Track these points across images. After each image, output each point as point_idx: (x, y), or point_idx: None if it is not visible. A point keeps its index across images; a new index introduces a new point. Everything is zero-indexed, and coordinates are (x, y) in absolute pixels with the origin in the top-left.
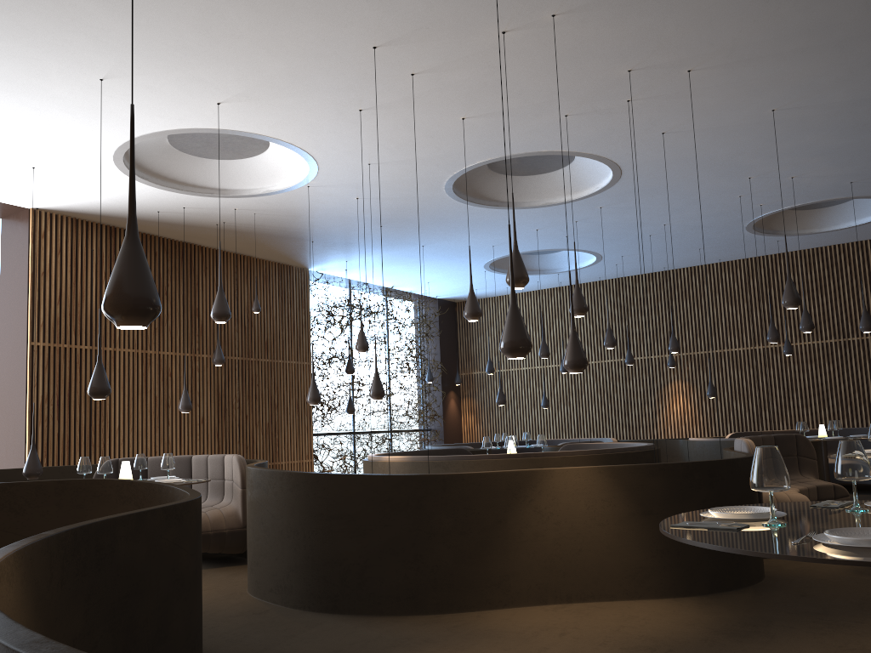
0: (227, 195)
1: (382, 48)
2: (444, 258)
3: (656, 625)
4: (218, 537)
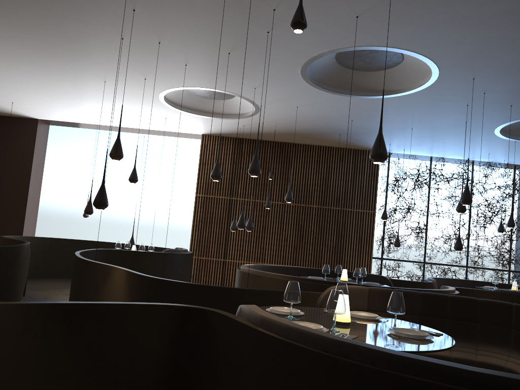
0: (243, 116)
1: (125, 38)
2: (452, 135)
3: None
4: None
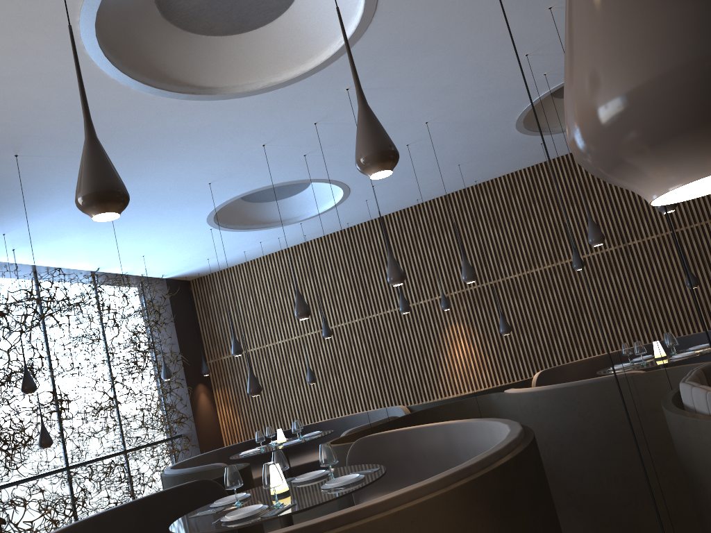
0: None
1: None
2: (149, 214)
3: None
4: None
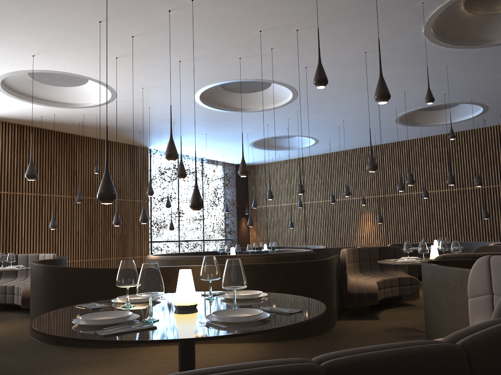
0: (73, 106)
1: (105, 22)
2: (223, 141)
3: (224, 359)
4: None
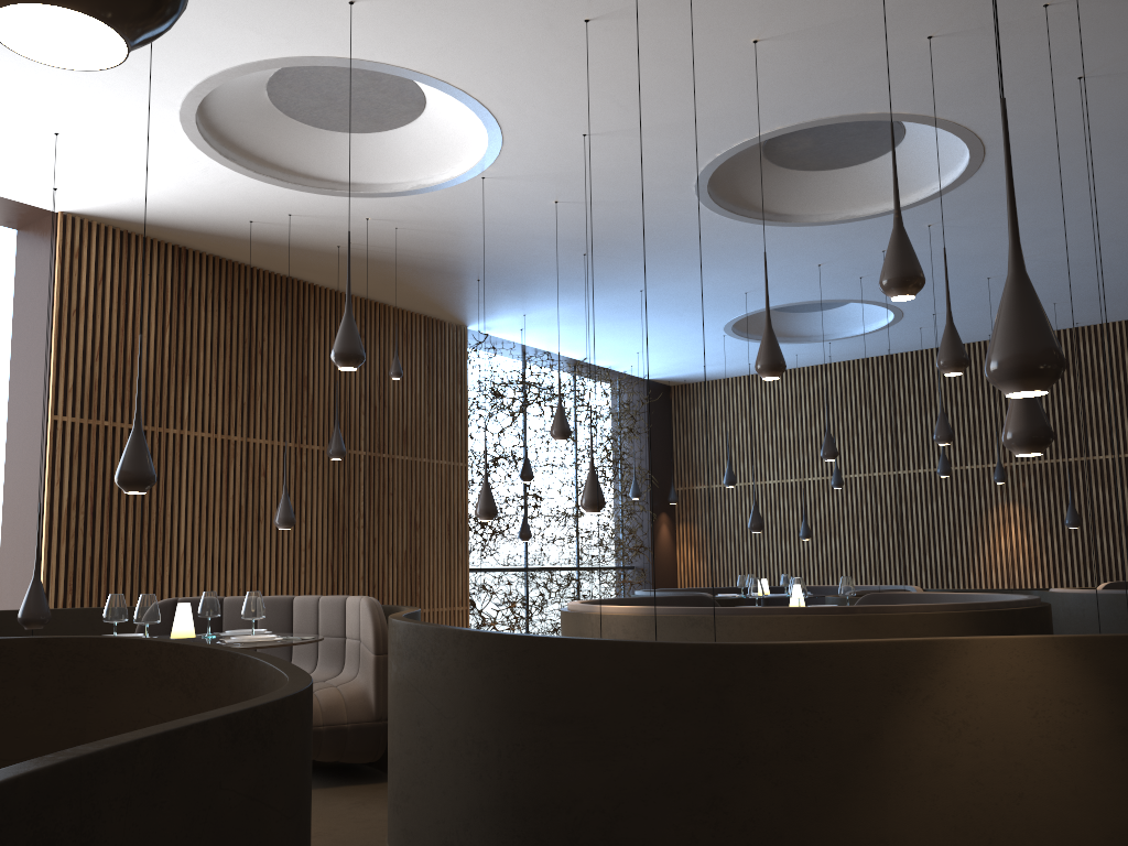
0: (356, 192)
1: None
2: (668, 313)
3: None
4: (334, 736)
